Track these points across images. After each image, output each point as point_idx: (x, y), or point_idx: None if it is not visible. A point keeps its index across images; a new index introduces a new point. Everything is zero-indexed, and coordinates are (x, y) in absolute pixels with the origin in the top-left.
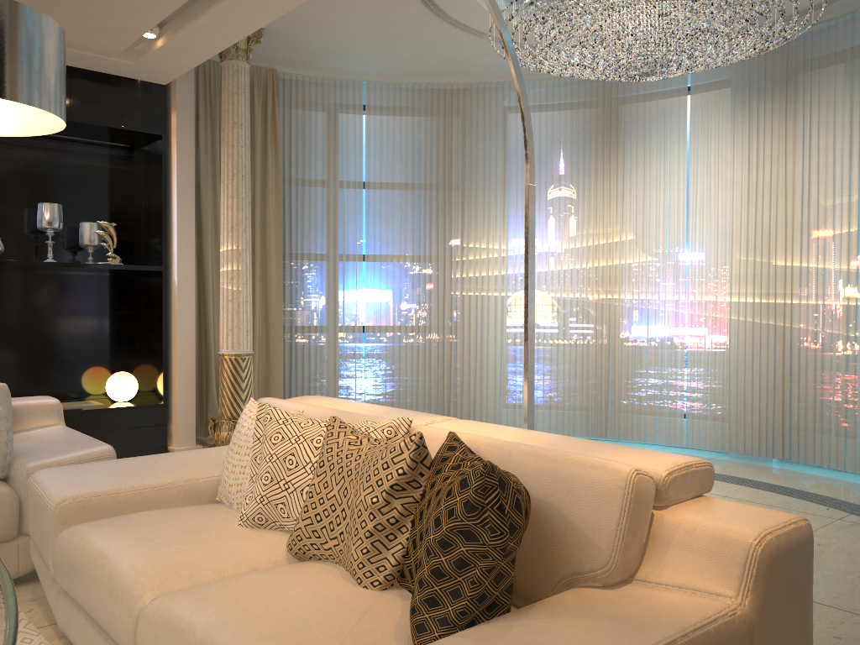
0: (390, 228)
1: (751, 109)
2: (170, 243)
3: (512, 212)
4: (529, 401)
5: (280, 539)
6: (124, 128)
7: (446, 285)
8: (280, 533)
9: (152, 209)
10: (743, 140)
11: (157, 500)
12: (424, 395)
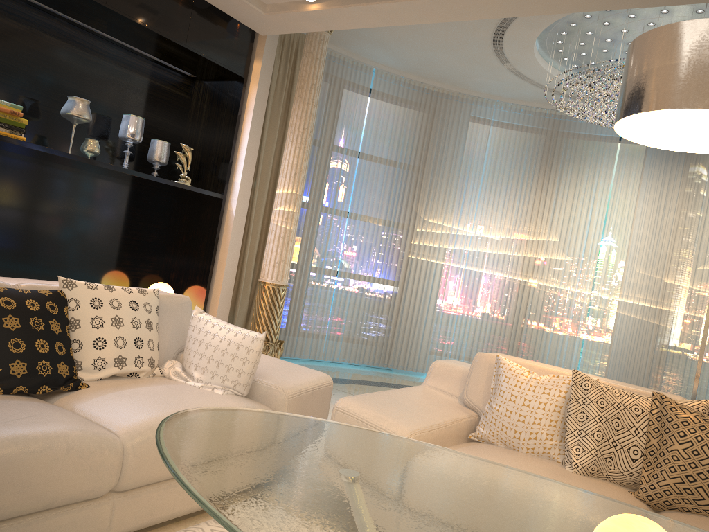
0: (372, 194)
1: (665, 167)
2: (231, 175)
3: (467, 201)
4: (697, 386)
5: (619, 488)
6: (221, 65)
7: (406, 249)
8: (608, 482)
9: (216, 140)
10: (656, 187)
11: (447, 437)
12: (373, 335)
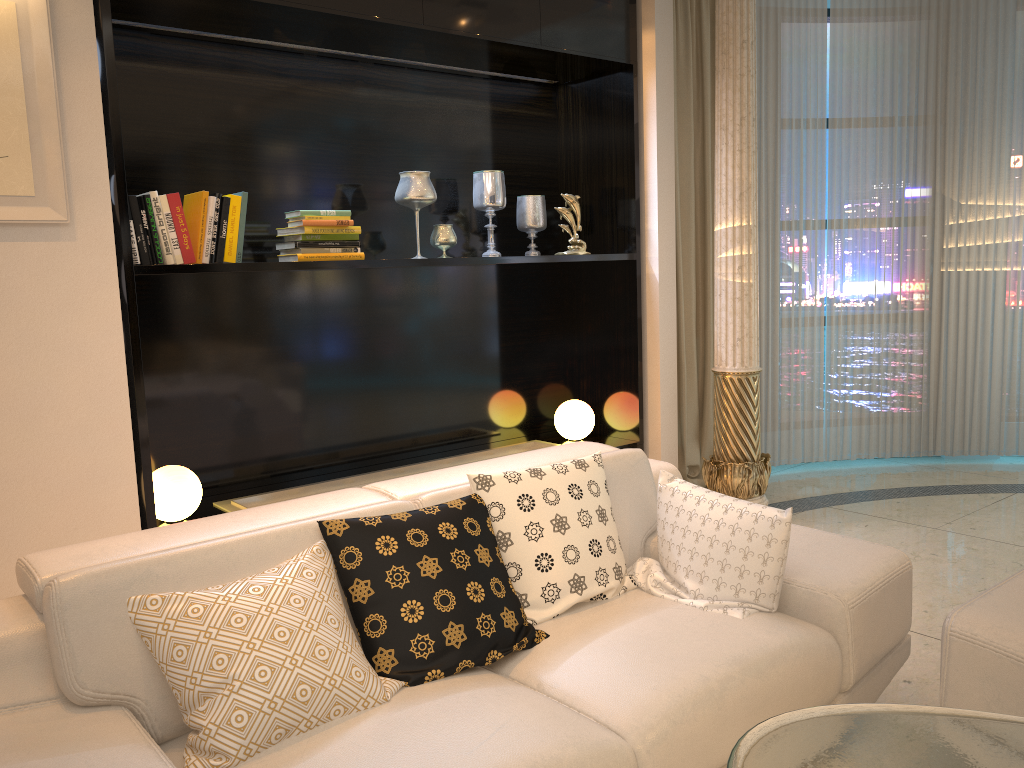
0: (860, 183)
1: None
2: (641, 219)
3: None
4: None
5: None
6: (595, 57)
7: (935, 260)
8: None
9: (607, 172)
10: None
11: None
12: (901, 409)
